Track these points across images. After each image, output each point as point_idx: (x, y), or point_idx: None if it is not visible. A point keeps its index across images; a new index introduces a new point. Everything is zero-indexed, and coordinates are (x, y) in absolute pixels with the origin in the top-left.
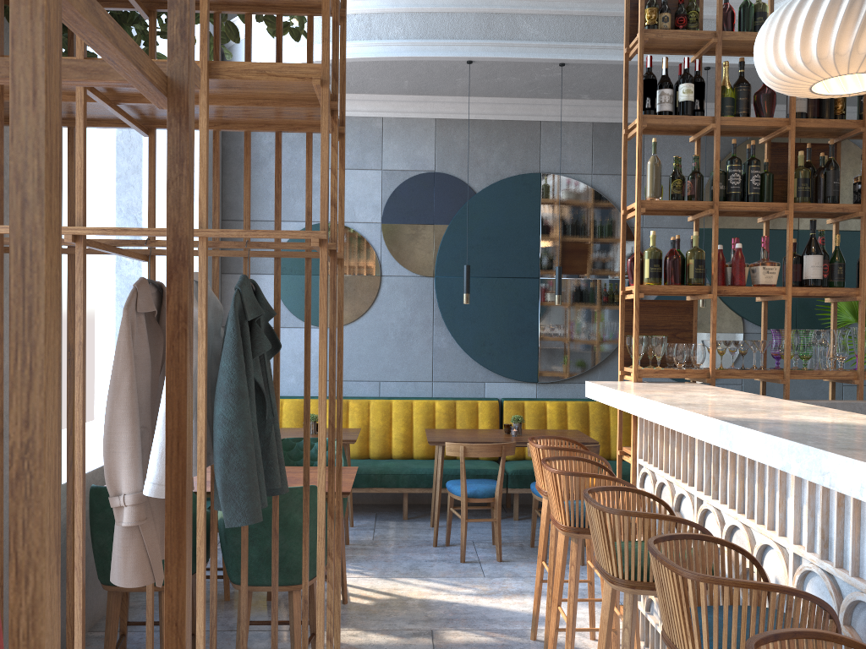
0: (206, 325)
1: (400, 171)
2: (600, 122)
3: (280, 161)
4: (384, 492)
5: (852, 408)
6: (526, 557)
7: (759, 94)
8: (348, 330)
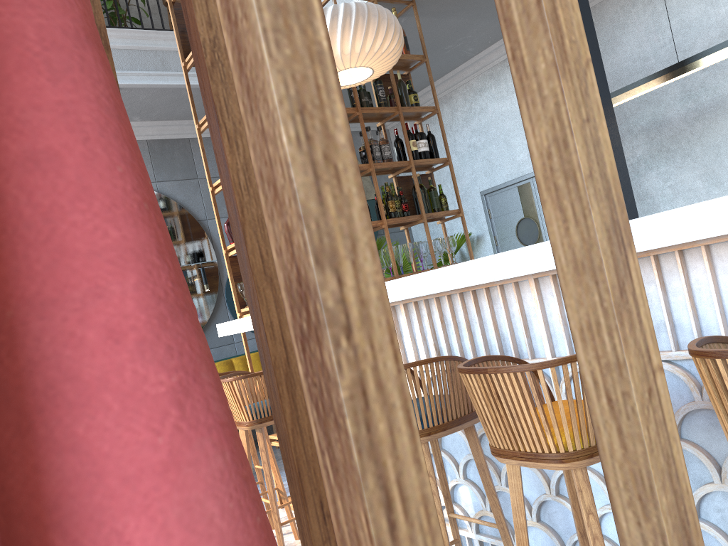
0: None
1: None
2: (153, 140)
3: None
4: None
5: None
6: None
7: None
8: None
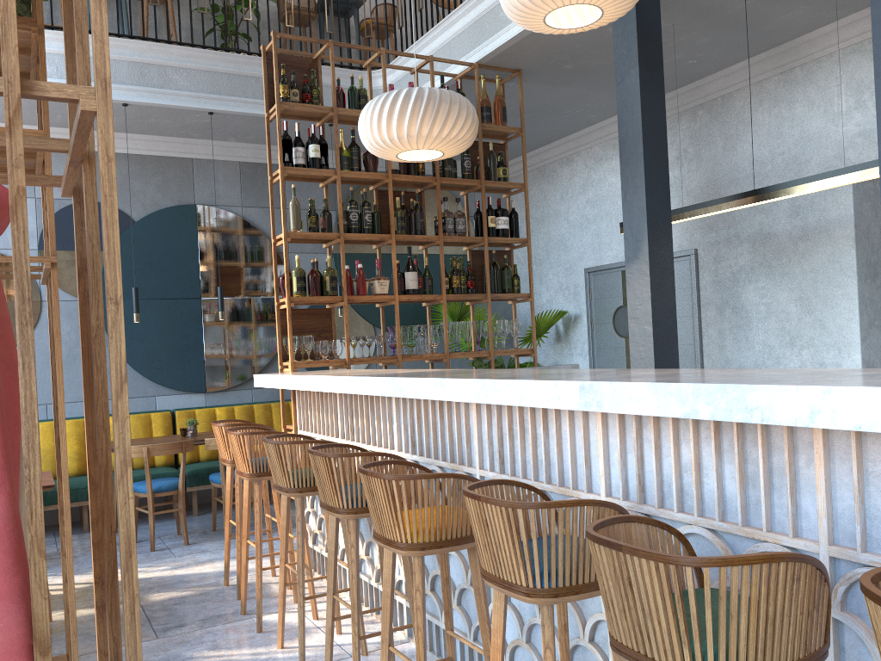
0: None
1: (55, 200)
2: (246, 162)
3: None
4: None
5: None
6: (210, 538)
7: (366, 155)
8: None
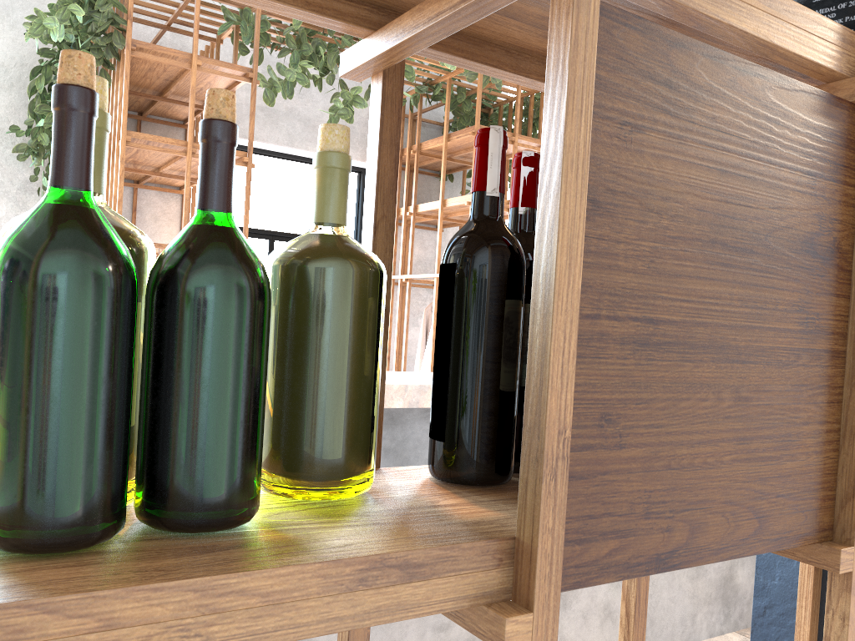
0: (435, 316)
1: None
2: None
3: None
4: None
5: None
6: None
7: None
8: None
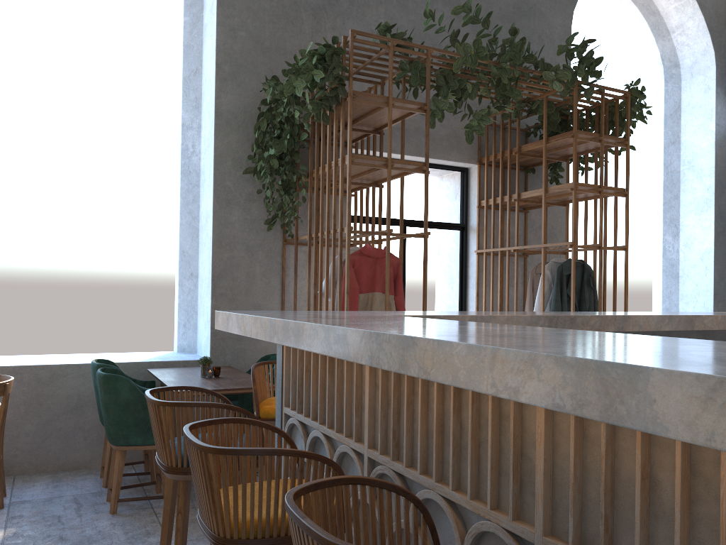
0: (543, 276)
1: None
2: None
3: (605, 209)
4: None
5: None
6: None
7: None
8: None
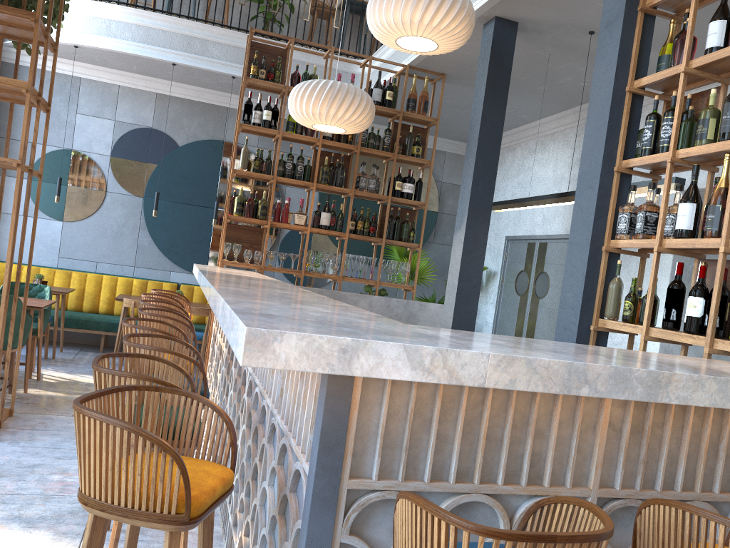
0: None
1: (128, 124)
2: None
3: (11, 118)
4: (87, 332)
5: (331, 293)
6: None
7: None
8: (78, 225)
